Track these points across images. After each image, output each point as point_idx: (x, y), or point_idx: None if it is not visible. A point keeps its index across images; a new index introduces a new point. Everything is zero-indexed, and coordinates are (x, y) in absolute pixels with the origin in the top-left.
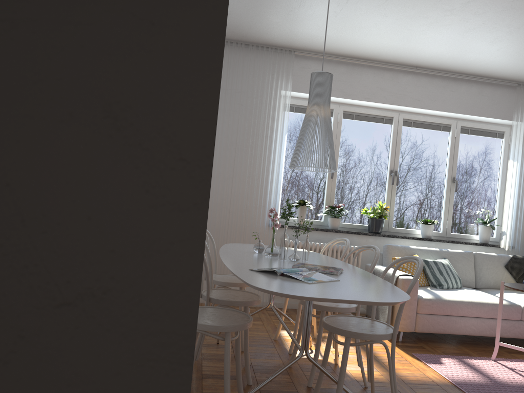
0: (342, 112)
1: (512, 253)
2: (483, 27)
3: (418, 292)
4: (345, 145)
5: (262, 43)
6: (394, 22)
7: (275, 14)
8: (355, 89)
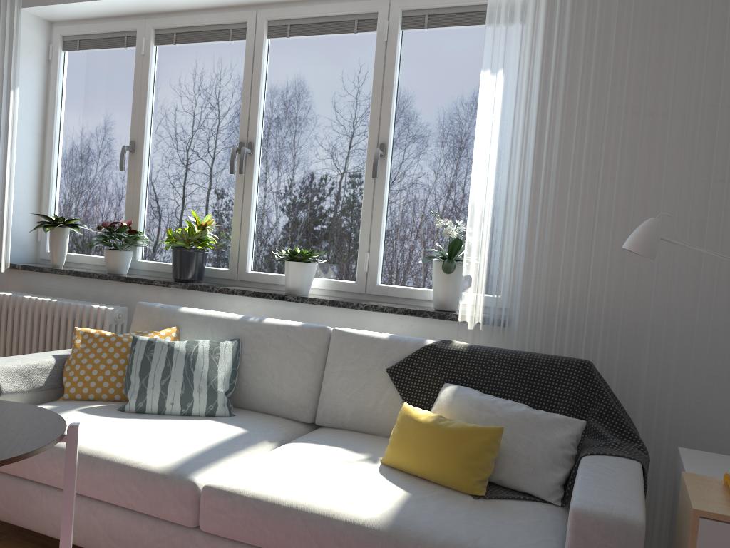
0: (151, 32)
1: (493, 339)
2: None
3: None
4: (163, 101)
5: None
6: None
7: None
8: None
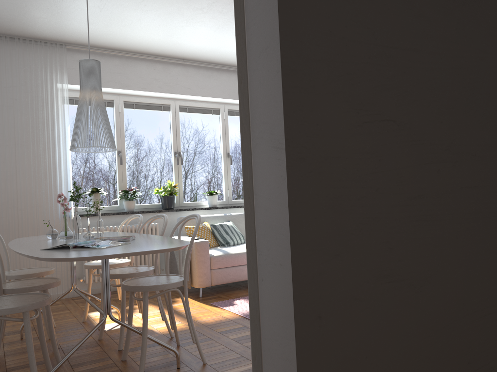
0: (123, 102)
1: None
2: (229, 25)
3: (210, 252)
4: (130, 133)
5: (30, 37)
6: (156, 18)
7: (37, 6)
8: (131, 80)
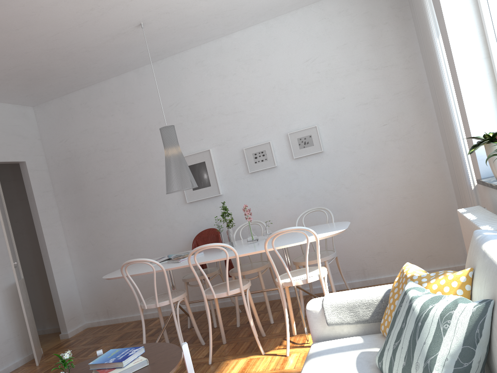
0: None
1: None
2: None
3: (341, 340)
4: None
5: None
6: None
7: None
8: None
